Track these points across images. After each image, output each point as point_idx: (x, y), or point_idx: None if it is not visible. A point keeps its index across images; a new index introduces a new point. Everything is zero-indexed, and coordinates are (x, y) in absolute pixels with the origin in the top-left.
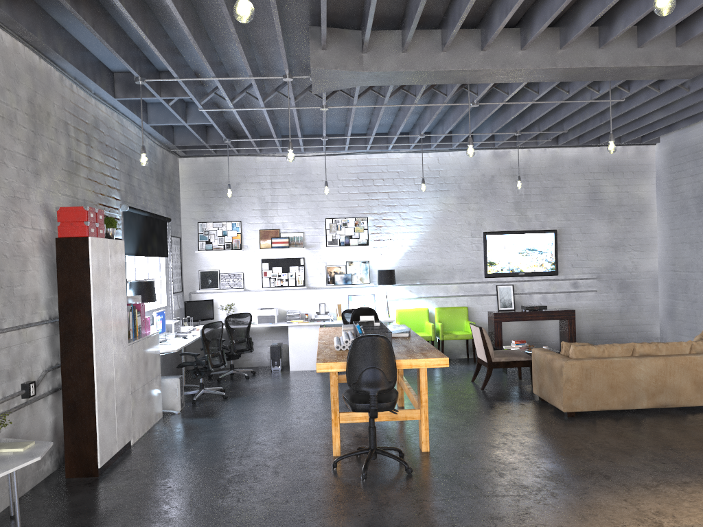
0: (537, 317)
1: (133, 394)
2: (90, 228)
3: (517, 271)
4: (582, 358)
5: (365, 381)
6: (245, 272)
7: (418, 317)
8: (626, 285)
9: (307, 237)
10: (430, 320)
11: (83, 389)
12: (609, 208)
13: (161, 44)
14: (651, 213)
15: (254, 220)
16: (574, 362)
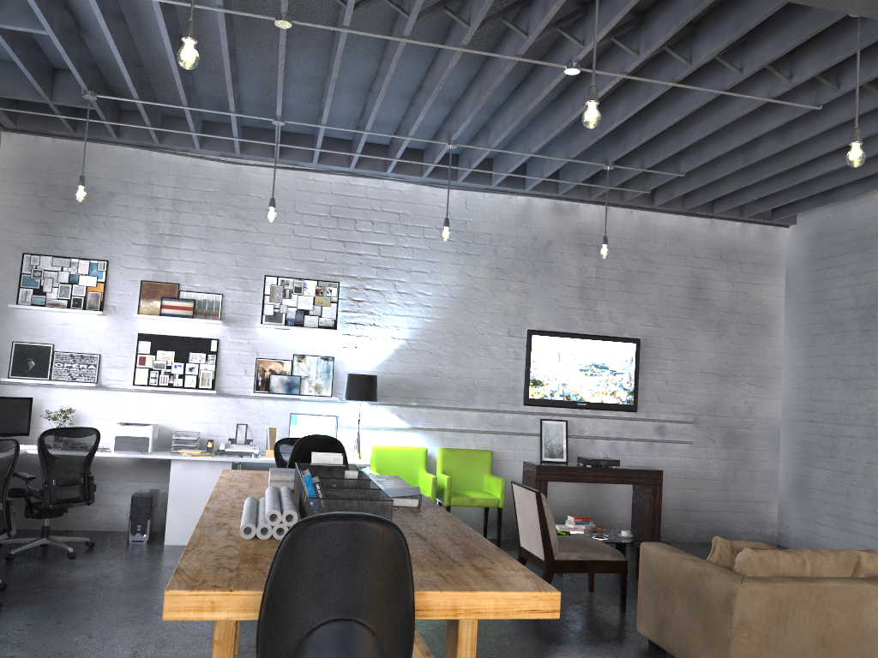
0: (605, 478)
1: None
2: None
3: (576, 399)
4: (768, 578)
5: None
6: (104, 354)
7: (409, 462)
8: (735, 437)
9: (229, 305)
10: (429, 468)
11: None
12: (718, 315)
13: None
14: (777, 329)
15: (133, 263)
16: (757, 587)
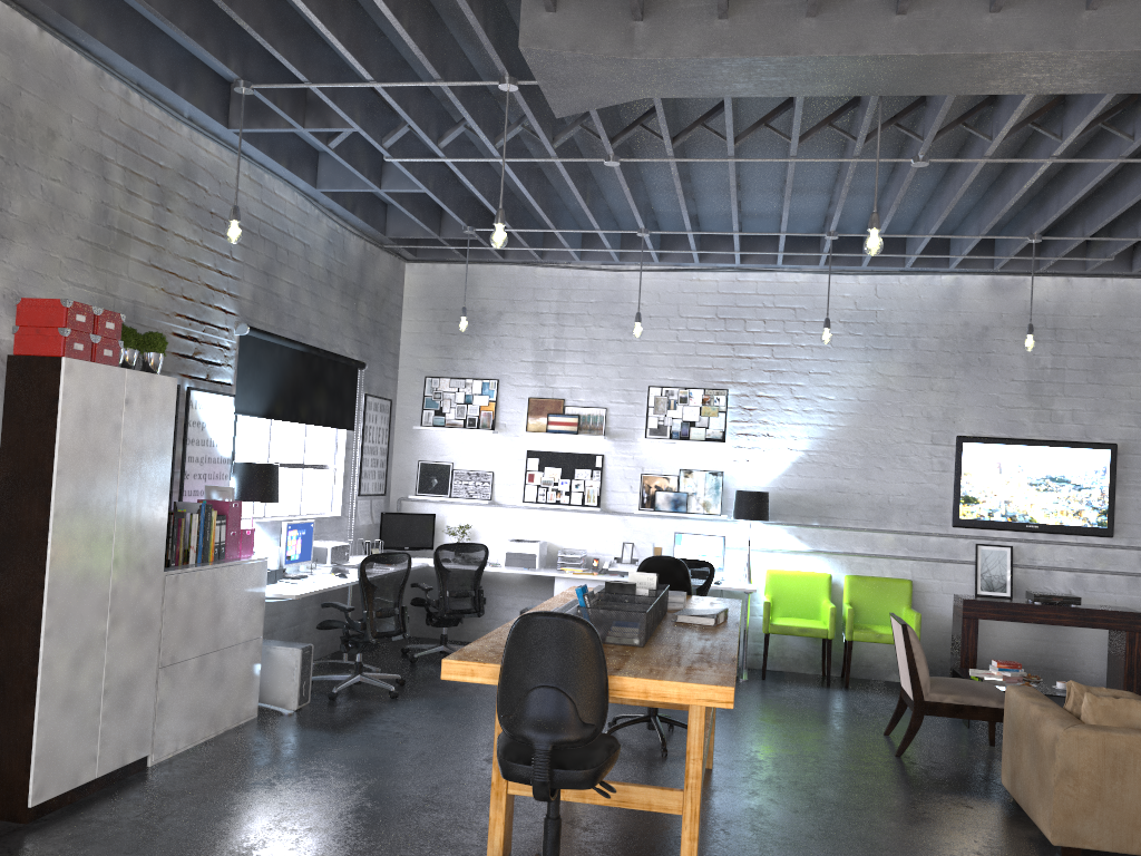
0: (1058, 618)
1: (168, 668)
2: (71, 341)
3: (1024, 520)
4: (1109, 727)
5: (529, 714)
6: (497, 472)
7: (809, 589)
8: None
9: (613, 418)
10: (834, 597)
11: (20, 648)
12: None
13: (251, 6)
14: None
15: (521, 380)
16: (1085, 734)
